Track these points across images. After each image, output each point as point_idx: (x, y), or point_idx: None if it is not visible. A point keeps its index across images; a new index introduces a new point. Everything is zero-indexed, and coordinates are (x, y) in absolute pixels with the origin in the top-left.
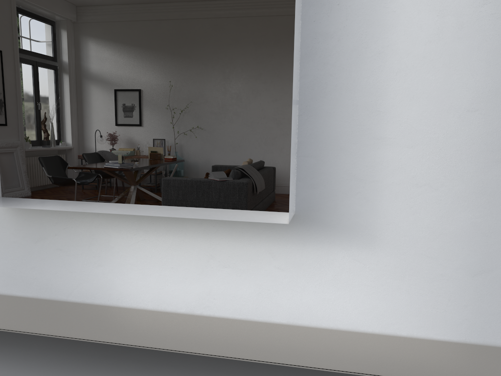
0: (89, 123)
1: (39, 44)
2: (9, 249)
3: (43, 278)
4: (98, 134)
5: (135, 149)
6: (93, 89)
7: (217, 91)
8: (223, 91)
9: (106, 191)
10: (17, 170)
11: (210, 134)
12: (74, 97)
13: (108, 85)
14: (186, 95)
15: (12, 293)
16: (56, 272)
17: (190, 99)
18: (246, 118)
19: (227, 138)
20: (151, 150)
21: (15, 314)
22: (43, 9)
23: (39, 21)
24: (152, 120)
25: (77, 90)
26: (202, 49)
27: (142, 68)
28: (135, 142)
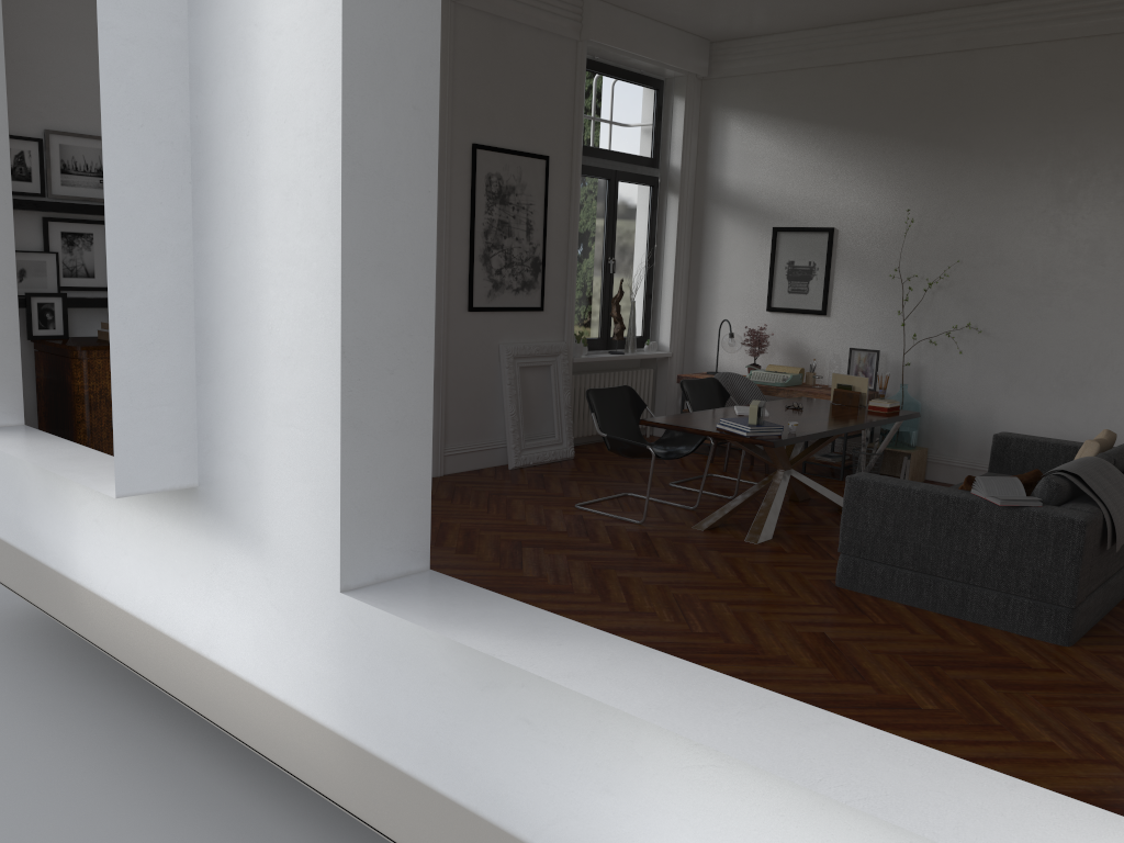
0: (711, 302)
1: (626, 134)
2: (433, 687)
3: (491, 775)
4: (726, 328)
5: (804, 370)
6: (726, 226)
7: (1035, 235)
8: (1053, 236)
9: (727, 464)
10: (552, 402)
11: (1000, 347)
12: (684, 244)
13: (761, 218)
14: (946, 244)
15: (432, 784)
16: (517, 772)
17: (955, 253)
18: (1114, 309)
19: (1049, 360)
20: (840, 381)
21: (433, 829)
22: (641, 58)
23: (630, 83)
24: (853, 303)
25: (693, 228)
26: (1004, 126)
27: (843, 177)
28: (808, 351)
